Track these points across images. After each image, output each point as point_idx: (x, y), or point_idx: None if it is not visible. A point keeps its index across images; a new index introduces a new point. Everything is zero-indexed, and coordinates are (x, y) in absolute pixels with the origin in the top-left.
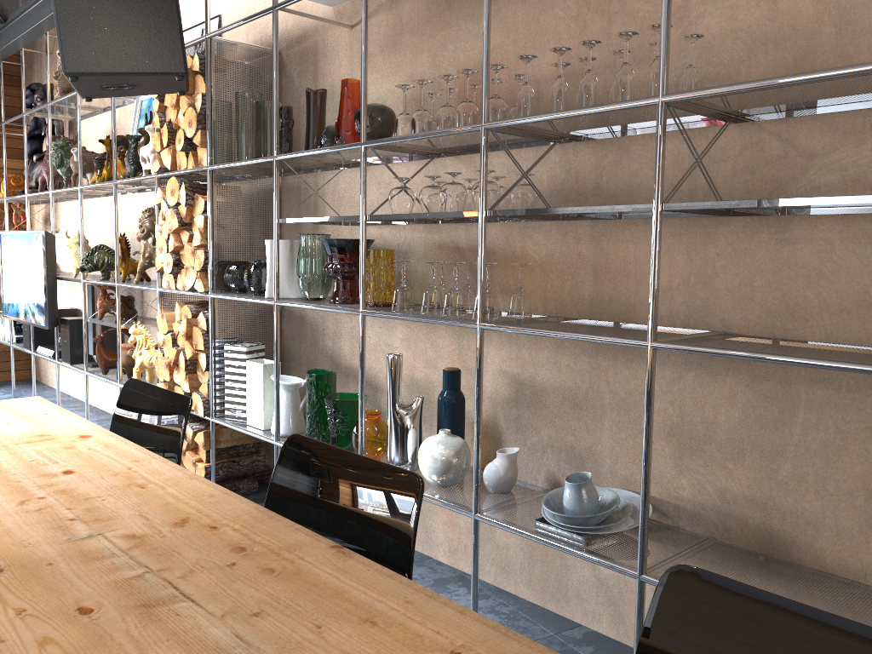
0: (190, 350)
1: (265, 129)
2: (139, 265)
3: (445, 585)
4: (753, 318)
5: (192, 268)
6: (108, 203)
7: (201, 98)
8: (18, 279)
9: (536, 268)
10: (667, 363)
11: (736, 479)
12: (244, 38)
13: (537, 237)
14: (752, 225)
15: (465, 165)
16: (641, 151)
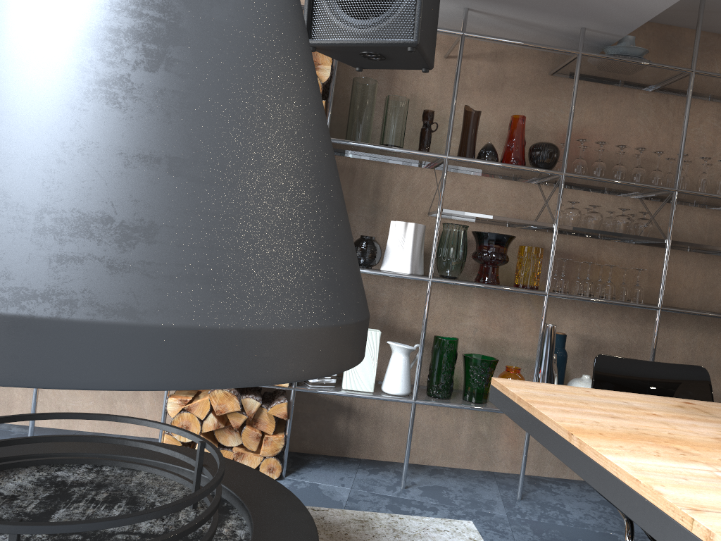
0: None
1: (403, 122)
2: None
3: (540, 484)
4: None
5: None
6: None
7: (330, 70)
8: None
9: (608, 269)
10: (687, 328)
11: (718, 385)
12: None
13: (611, 250)
14: None
15: (556, 194)
16: (683, 214)
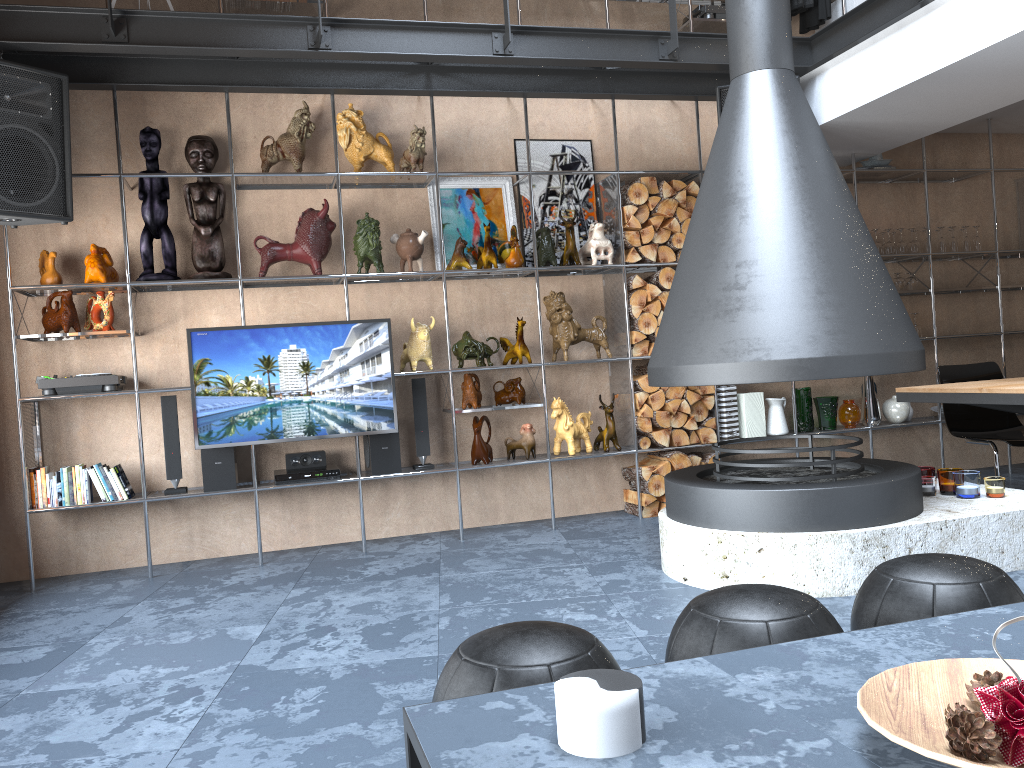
0: (695, 397)
1: None
2: (567, 343)
3: None
4: (970, 328)
5: None
6: (341, 292)
7: None
8: (280, 386)
9: None
10: (944, 350)
11: None
12: (627, 165)
13: None
14: (966, 296)
15: None
16: (926, 268)
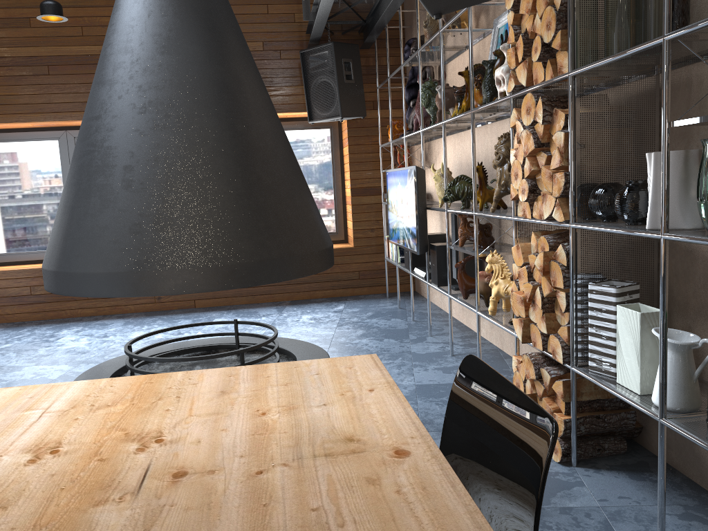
0: (547, 287)
1: (646, 6)
2: (494, 193)
3: None
4: None
5: (549, 194)
6: (469, 136)
7: None
8: (398, 210)
9: None
10: None
11: None
12: None
13: None
14: None
15: None
16: None
